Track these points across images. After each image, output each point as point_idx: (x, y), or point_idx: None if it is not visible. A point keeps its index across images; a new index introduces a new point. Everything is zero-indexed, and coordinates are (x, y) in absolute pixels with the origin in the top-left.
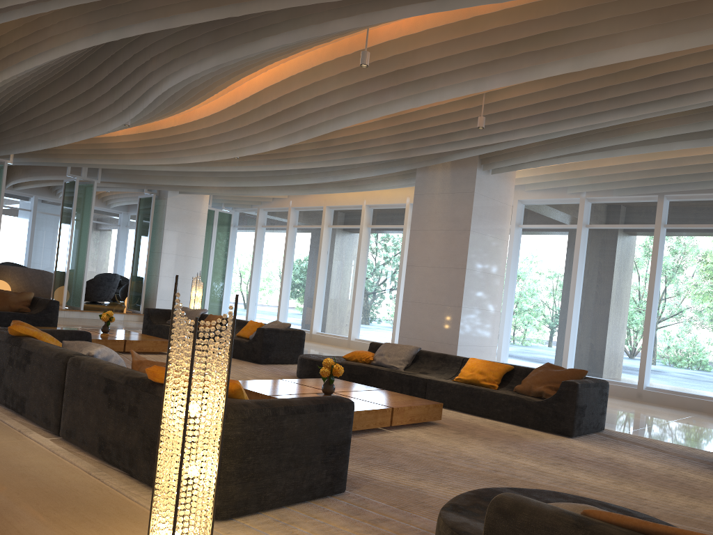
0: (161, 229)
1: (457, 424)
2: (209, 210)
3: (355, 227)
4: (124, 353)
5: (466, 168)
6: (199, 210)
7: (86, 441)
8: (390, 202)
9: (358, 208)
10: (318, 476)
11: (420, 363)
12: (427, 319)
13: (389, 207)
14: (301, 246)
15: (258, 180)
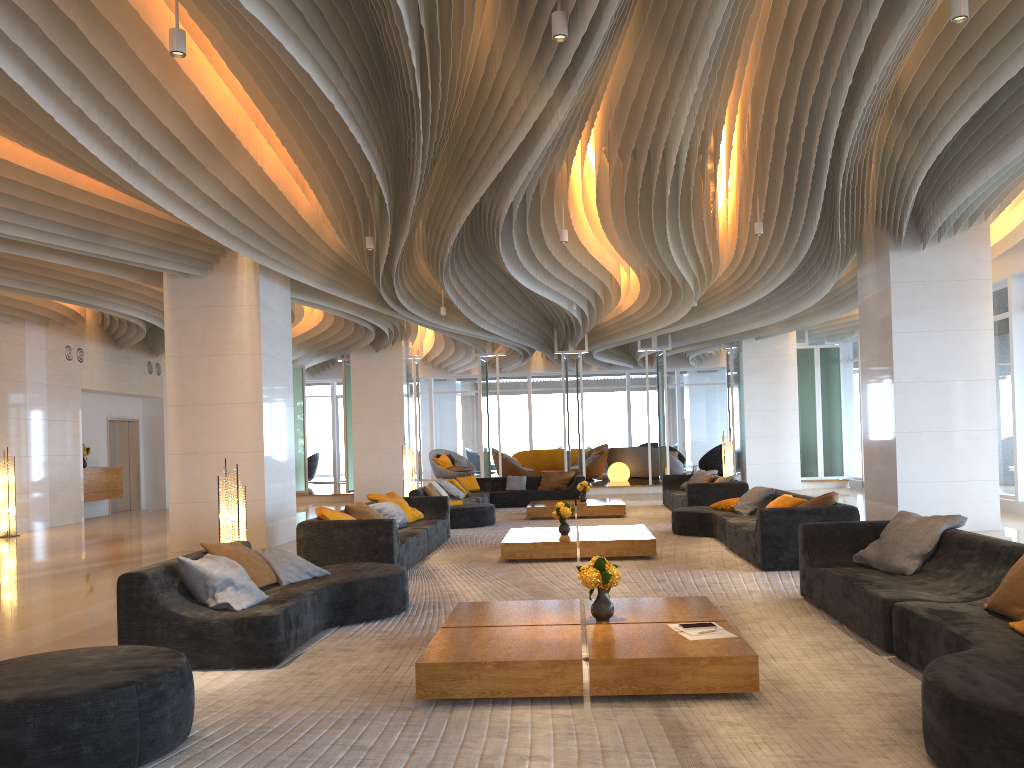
0: (742, 384)
1: (675, 560)
2: (805, 349)
3: None
4: (579, 518)
5: (883, 254)
6: (784, 353)
7: None
8: None
9: None
10: None
11: None
12: (877, 453)
13: None
14: None
15: (780, 311)
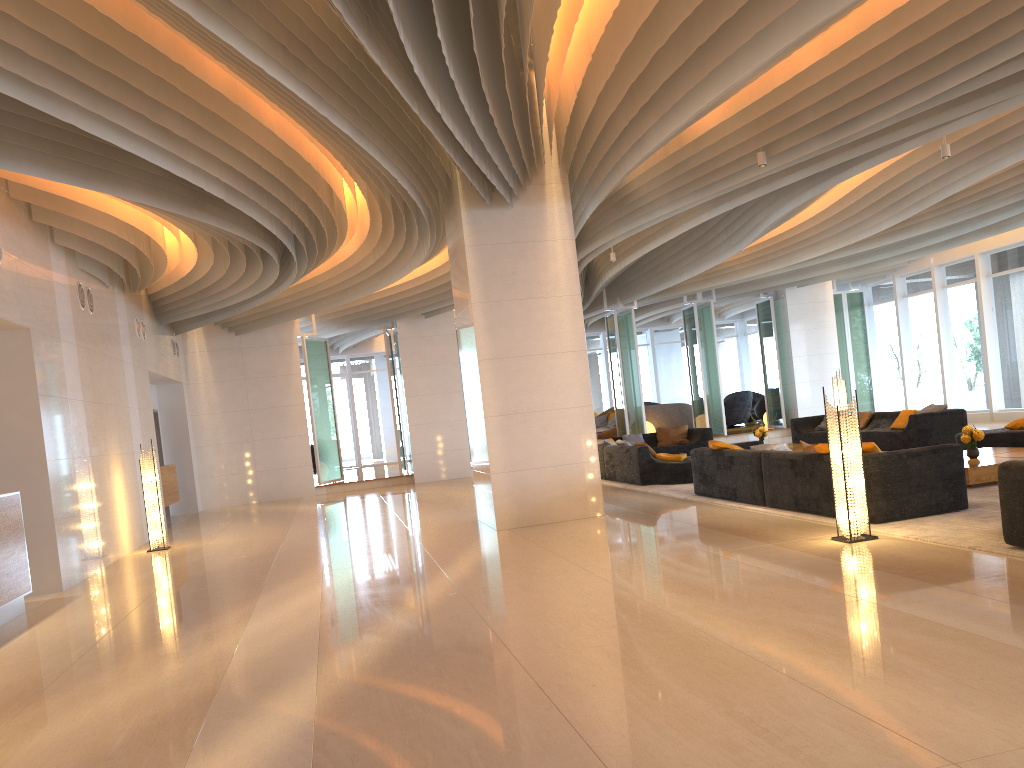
0: (786, 332)
1: None
2: (834, 295)
3: (1021, 269)
4: None
5: None
6: (823, 299)
7: (785, 502)
8: None
9: (1021, 245)
10: (942, 496)
11: None
12: None
13: None
14: (956, 310)
15: (882, 252)
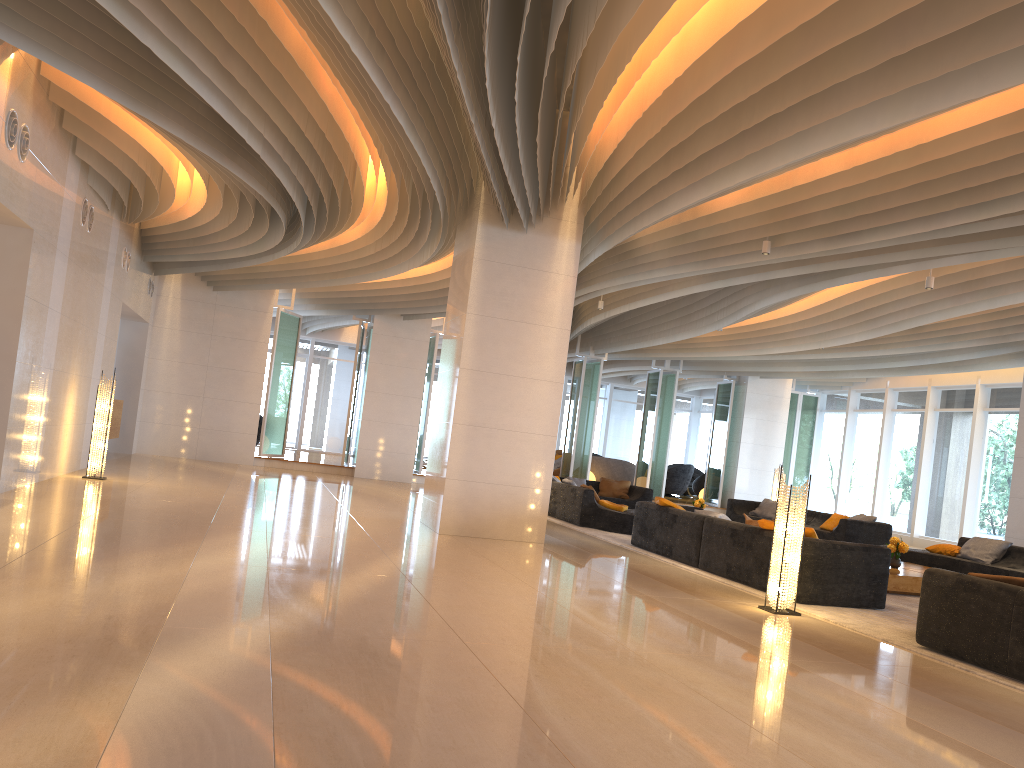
0: (740, 417)
1: None
2: (791, 393)
3: (967, 410)
4: None
5: None
6: (781, 395)
7: (717, 567)
8: (1011, 380)
9: (972, 388)
10: (863, 592)
11: (1011, 559)
12: None
13: (1010, 386)
14: (900, 434)
15: (846, 363)
